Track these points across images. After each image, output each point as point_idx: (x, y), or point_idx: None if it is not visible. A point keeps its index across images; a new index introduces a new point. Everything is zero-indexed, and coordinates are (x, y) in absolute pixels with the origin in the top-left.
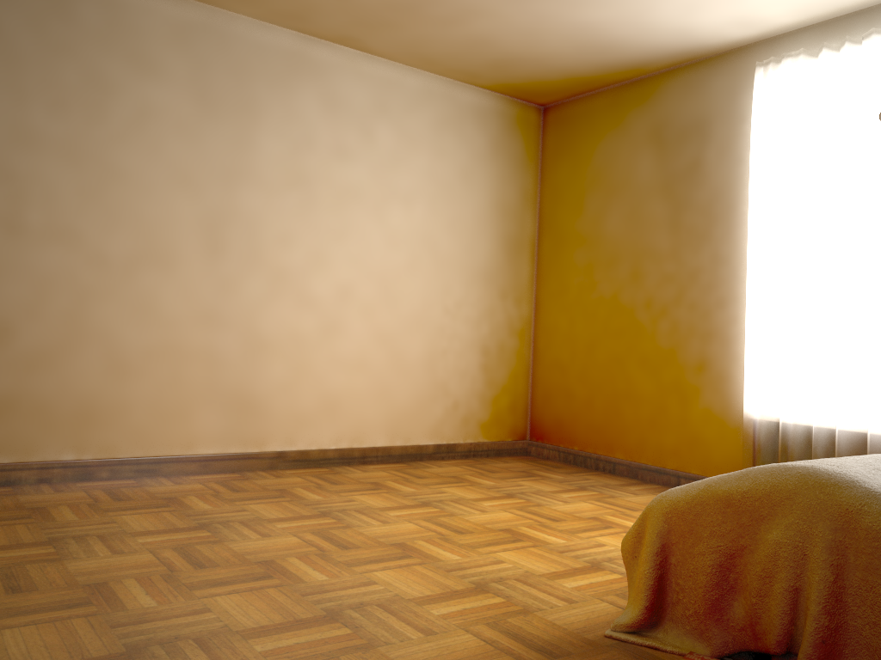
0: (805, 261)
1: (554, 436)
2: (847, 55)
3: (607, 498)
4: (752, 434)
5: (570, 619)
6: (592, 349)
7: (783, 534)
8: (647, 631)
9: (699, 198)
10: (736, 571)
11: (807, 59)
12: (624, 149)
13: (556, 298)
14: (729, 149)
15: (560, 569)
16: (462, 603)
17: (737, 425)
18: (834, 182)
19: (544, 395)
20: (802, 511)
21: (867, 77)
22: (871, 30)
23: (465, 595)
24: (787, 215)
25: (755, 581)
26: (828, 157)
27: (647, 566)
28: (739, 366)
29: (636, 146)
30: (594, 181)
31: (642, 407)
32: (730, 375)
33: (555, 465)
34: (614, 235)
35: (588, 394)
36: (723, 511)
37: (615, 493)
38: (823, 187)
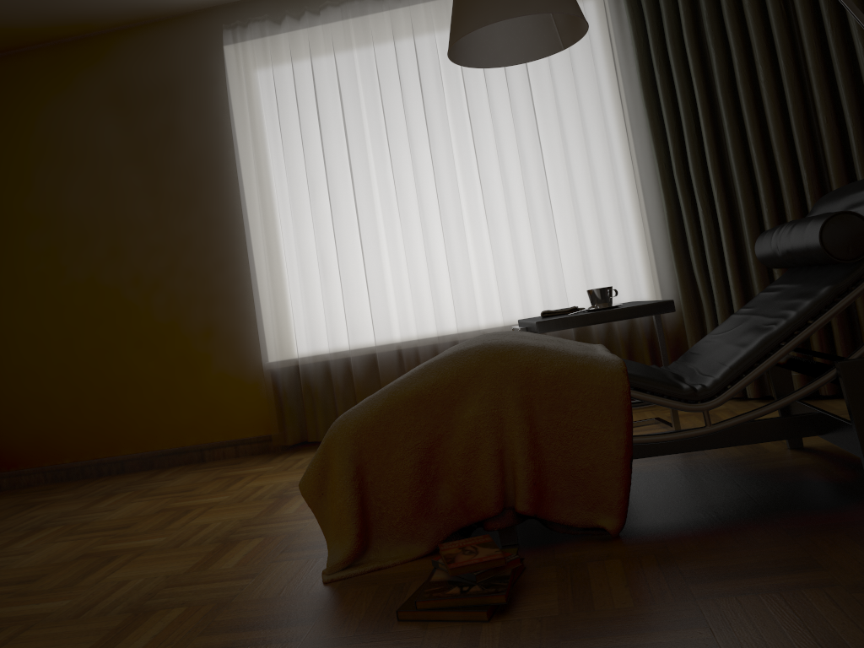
0: (300, 212)
1: (34, 457)
2: (309, 23)
3: (149, 491)
4: (275, 383)
5: (274, 587)
6: (71, 343)
7: (479, 408)
8: (360, 558)
9: (179, 162)
10: (436, 461)
11: (272, 25)
12: (77, 115)
13: (9, 295)
14: (204, 111)
15: (198, 559)
16: (143, 633)
17: (256, 380)
18: (314, 138)
19: (10, 413)
20: (491, 382)
21: (329, 44)
22: (326, 3)
23: (136, 626)
24: (277, 171)
25: (459, 461)
26: (306, 115)
27: (348, 494)
28: (248, 323)
29: (93, 111)
30: (43, 152)
31: (147, 391)
32: (241, 333)
33: (47, 488)
34: (80, 211)
35: (75, 396)
36: (415, 410)
37: (151, 486)
38: (307, 143)
